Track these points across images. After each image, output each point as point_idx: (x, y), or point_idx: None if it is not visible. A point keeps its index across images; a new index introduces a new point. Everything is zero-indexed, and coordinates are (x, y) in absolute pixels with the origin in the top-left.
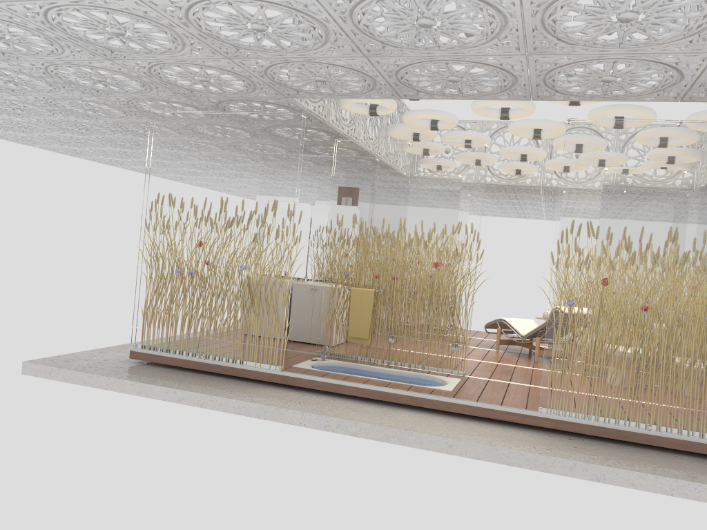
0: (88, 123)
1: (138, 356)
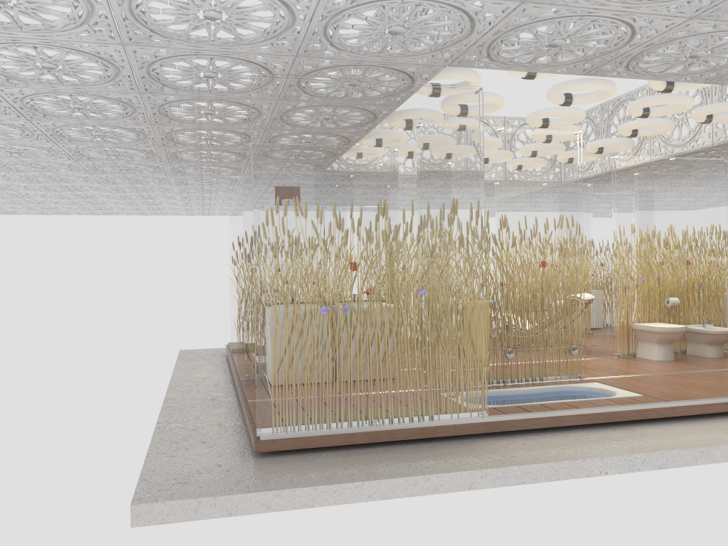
0: None
1: (270, 446)
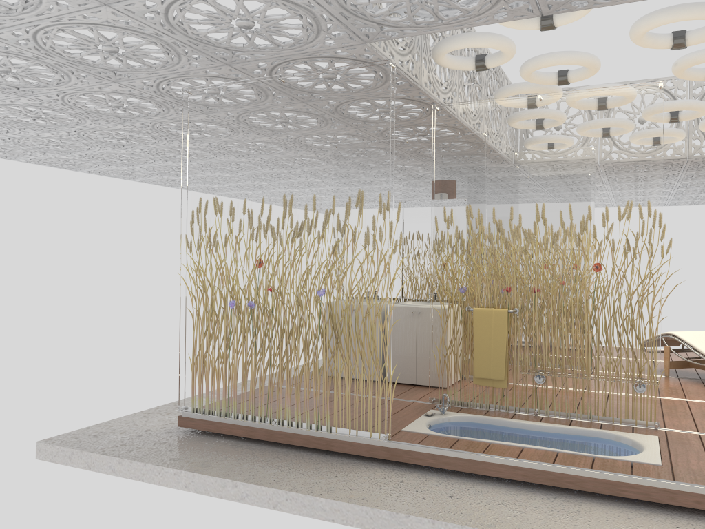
0: (124, 130)
1: (189, 423)
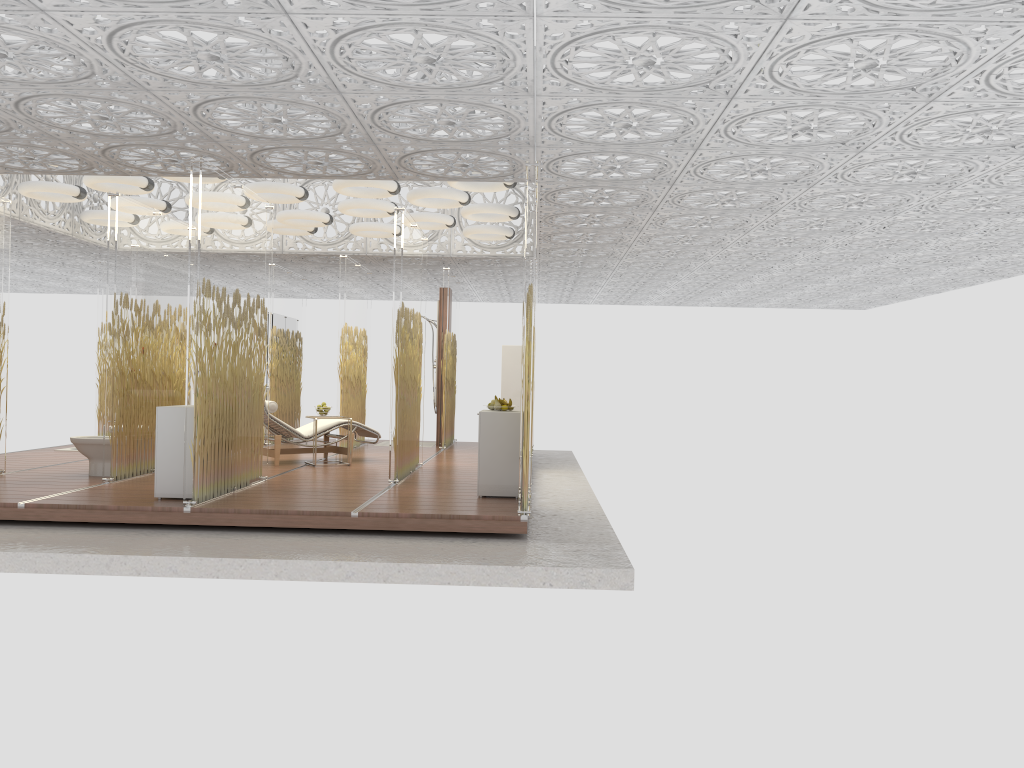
0: None
1: None
